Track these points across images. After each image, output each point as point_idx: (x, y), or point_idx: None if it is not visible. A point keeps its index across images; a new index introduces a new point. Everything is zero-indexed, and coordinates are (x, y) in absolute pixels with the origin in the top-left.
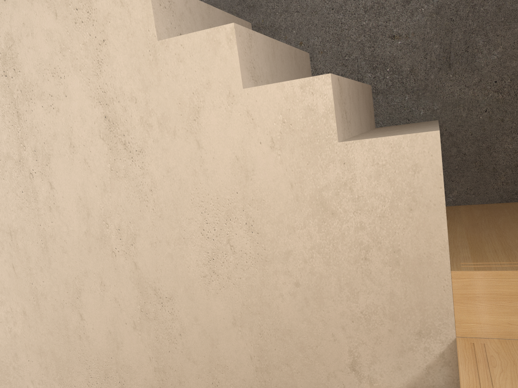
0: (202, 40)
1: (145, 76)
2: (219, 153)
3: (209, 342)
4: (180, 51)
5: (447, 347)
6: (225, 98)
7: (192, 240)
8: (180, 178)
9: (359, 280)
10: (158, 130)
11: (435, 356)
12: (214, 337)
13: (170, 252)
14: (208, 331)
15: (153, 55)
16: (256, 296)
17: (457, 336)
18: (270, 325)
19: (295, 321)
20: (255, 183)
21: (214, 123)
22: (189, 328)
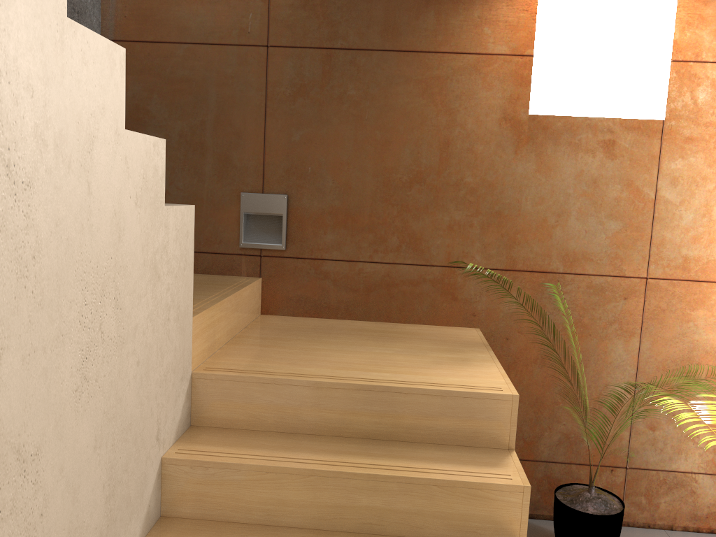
0: (104, 49)
1: (49, 60)
2: (103, 204)
3: (71, 498)
4: (86, 49)
5: (189, 383)
6: (113, 134)
7: (71, 335)
8: (68, 236)
9: (165, 342)
10: (54, 155)
11: (185, 394)
12: (77, 485)
13: (45, 366)
14: (72, 480)
15: (60, 34)
16: (113, 395)
17: (192, 371)
18: (120, 426)
19: (134, 409)
20: (123, 245)
21: (104, 162)
22: (54, 492)
